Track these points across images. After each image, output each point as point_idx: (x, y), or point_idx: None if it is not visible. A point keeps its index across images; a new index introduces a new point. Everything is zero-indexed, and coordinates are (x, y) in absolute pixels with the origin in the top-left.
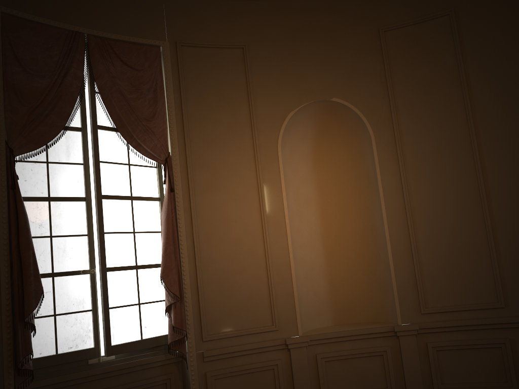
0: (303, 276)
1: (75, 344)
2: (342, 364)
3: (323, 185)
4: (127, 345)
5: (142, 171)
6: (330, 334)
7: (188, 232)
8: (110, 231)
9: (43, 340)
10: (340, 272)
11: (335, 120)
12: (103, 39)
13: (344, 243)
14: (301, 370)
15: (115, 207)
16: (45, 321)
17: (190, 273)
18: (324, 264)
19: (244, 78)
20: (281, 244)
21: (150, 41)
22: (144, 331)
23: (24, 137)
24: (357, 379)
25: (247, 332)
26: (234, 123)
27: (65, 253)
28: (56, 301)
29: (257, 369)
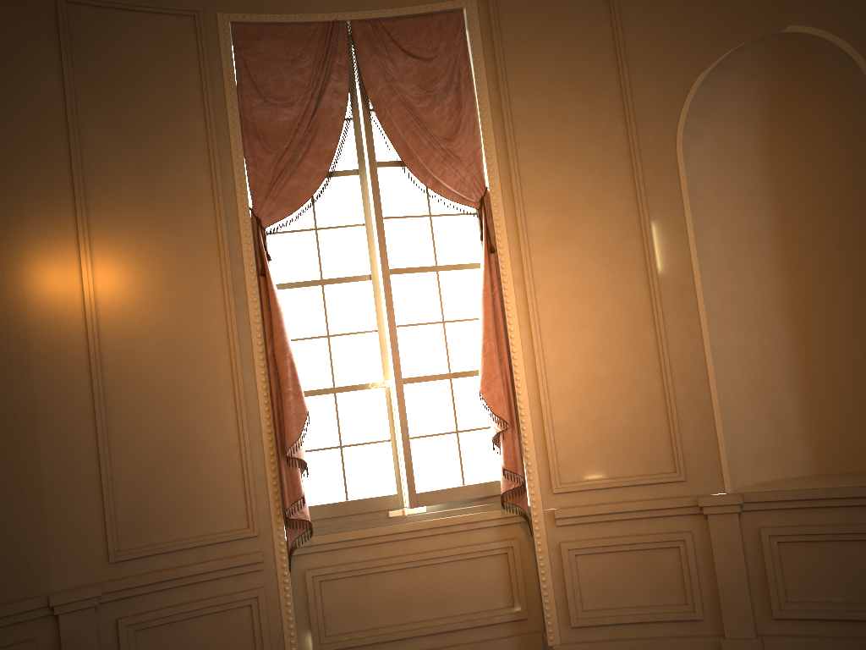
0: (745, 384)
1: (370, 488)
2: (814, 550)
3: (787, 205)
4: (441, 493)
5: (452, 224)
6: (786, 493)
7: (523, 317)
8: (406, 322)
9: (328, 480)
10: (828, 374)
11: (804, 71)
12: (374, 22)
13: (834, 317)
14: (730, 553)
15: (411, 286)
16: (329, 455)
17: (529, 383)
18: (791, 359)
19: (609, 29)
20: (688, 329)
21: (445, 5)
22: (466, 473)
23: (273, 198)
24: (845, 581)
25: (628, 481)
26: (593, 117)
27: (348, 358)
28: (341, 427)
29: (649, 545)
